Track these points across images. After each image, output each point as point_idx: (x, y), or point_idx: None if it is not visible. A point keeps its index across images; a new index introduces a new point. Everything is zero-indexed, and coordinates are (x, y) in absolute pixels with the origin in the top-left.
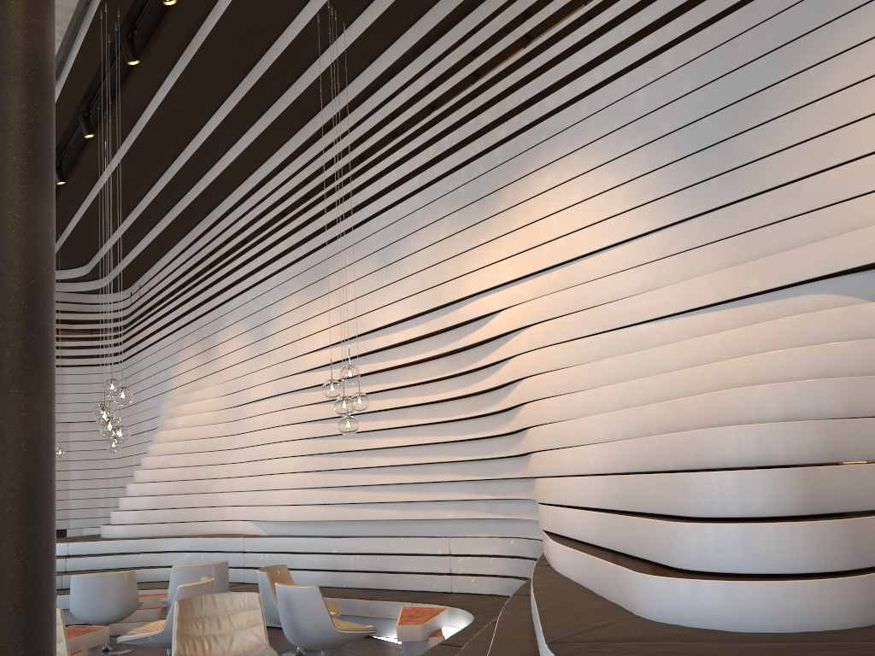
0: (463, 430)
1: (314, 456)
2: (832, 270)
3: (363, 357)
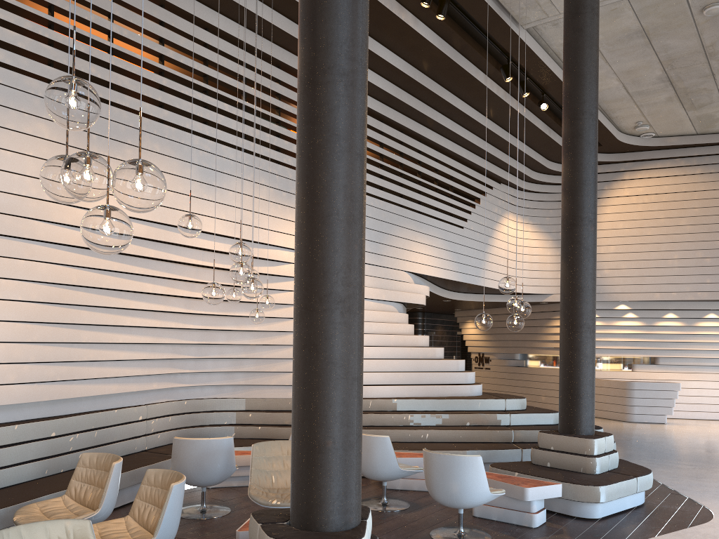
0: (203, 322)
1: (45, 325)
2: (398, 300)
3: (154, 242)
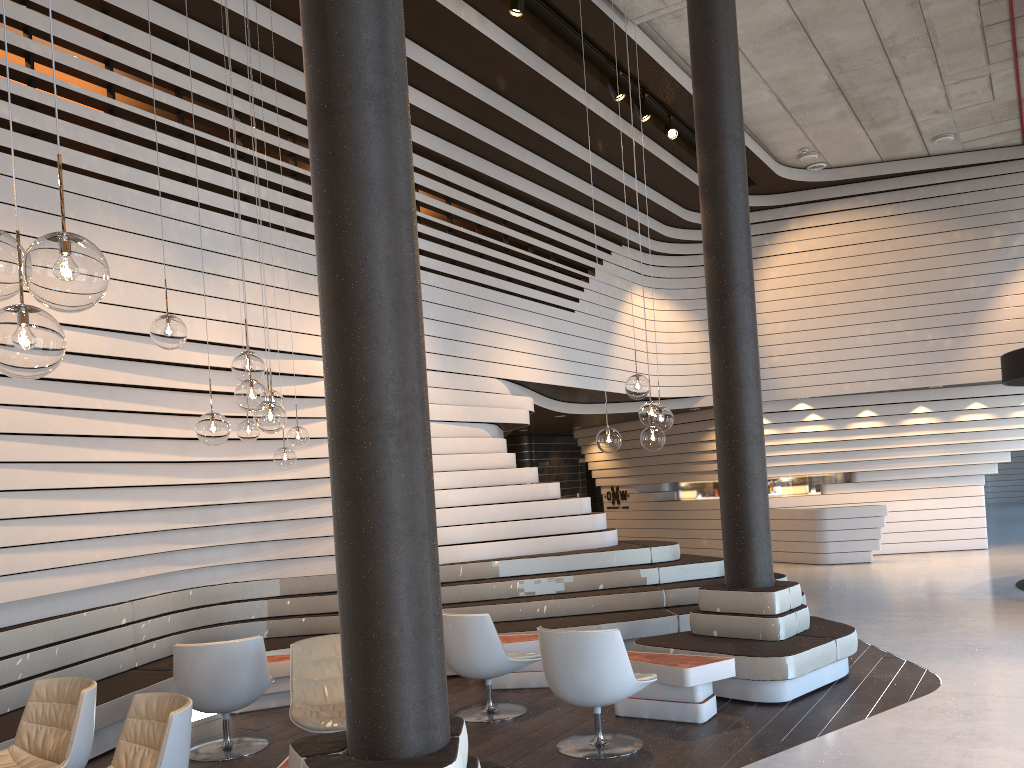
0: (207, 472)
1: None
2: (490, 421)
3: (122, 362)
